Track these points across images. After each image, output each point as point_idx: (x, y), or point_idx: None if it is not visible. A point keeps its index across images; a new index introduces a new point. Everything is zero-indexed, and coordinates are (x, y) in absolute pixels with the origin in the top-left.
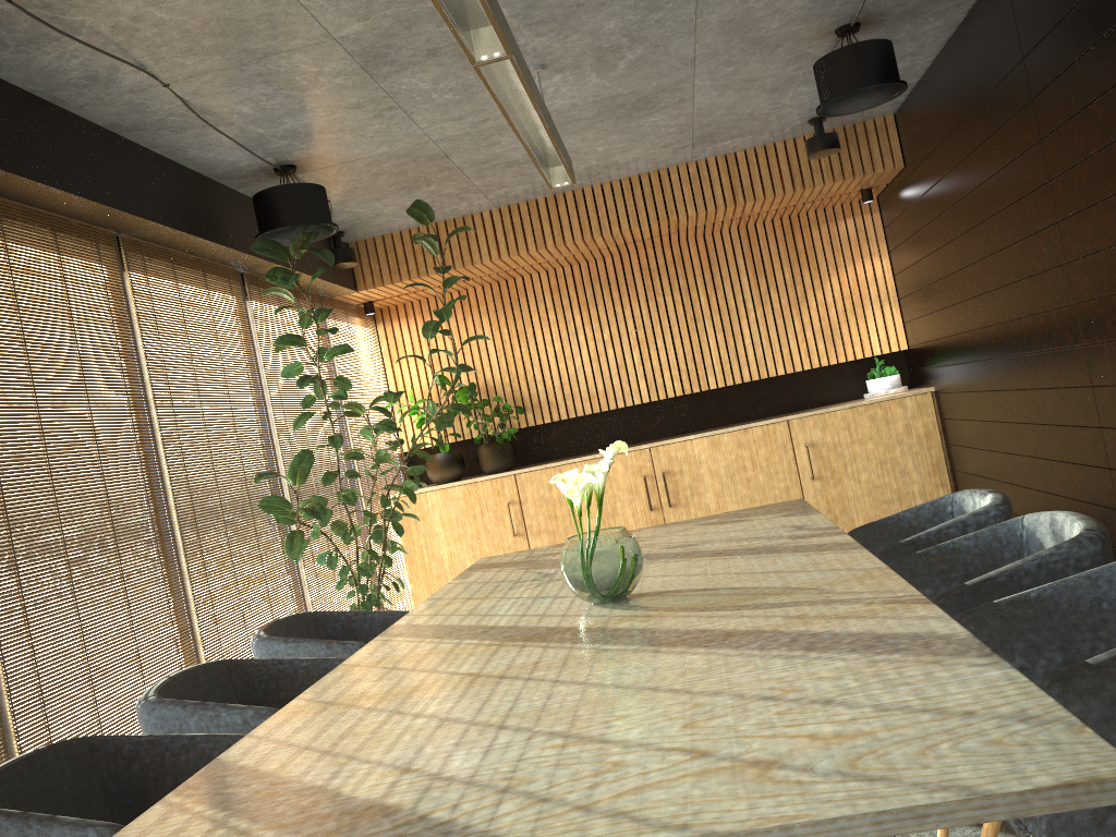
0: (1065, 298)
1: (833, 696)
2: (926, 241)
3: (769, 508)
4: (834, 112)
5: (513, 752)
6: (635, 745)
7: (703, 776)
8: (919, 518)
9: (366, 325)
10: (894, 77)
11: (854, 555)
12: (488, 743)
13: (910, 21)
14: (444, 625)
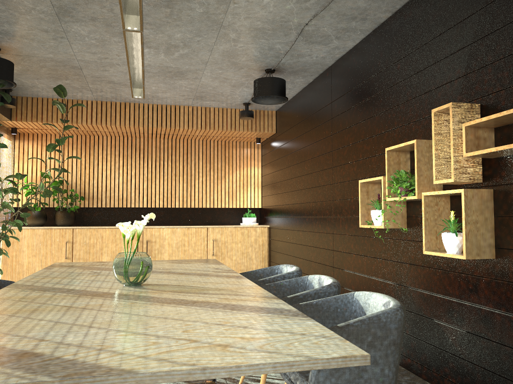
0: (329, 197)
1: (247, 325)
2: (278, 164)
3: (201, 260)
4: (258, 102)
5: (100, 336)
6: (162, 337)
7: (197, 348)
8: (264, 273)
9: (10, 139)
10: (284, 95)
11: (243, 280)
12: (85, 332)
13: (293, 75)
14: (43, 286)
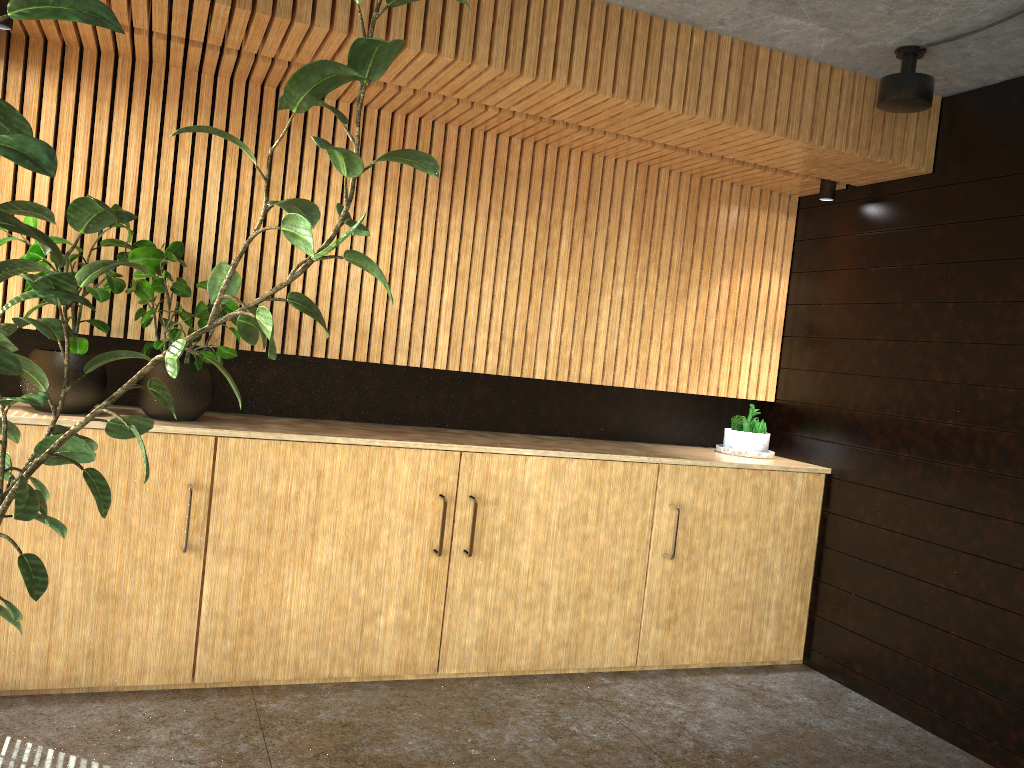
0: None
1: None
2: (943, 284)
3: None
4: None
5: None
6: None
7: None
8: None
9: None
10: None
11: None
12: None
13: None
14: None
